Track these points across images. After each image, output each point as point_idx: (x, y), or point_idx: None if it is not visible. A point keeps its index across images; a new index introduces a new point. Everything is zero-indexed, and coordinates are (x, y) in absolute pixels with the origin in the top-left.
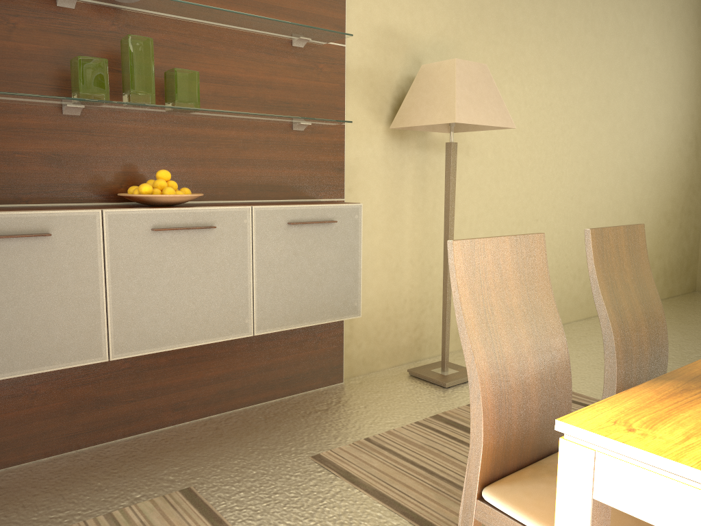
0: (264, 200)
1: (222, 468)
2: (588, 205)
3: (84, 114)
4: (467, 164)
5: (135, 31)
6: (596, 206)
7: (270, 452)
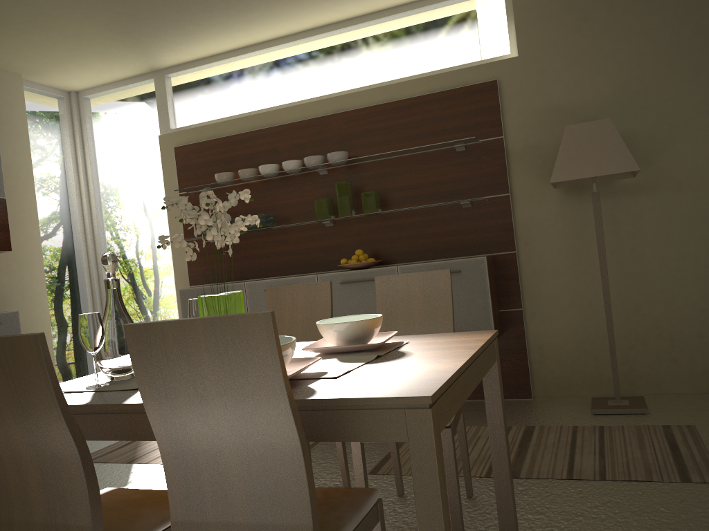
0: (445, 258)
1: None
2: None
3: (336, 224)
4: (679, 201)
5: (356, 175)
6: None
7: None
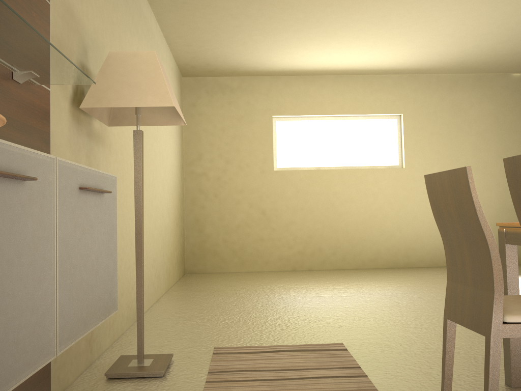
0: None
1: None
2: (154, 207)
3: None
4: (110, 160)
5: None
6: (157, 208)
7: None
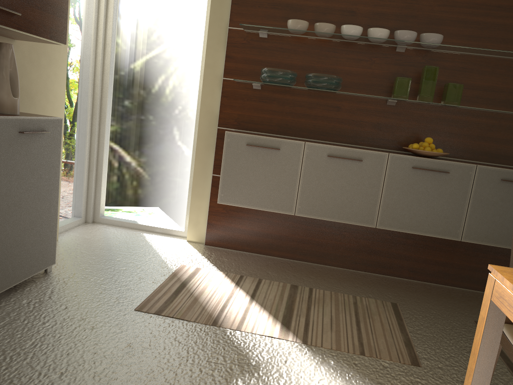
0: (497, 164)
1: (419, 304)
2: None
3: (397, 105)
4: None
5: (434, 62)
6: None
7: (450, 309)
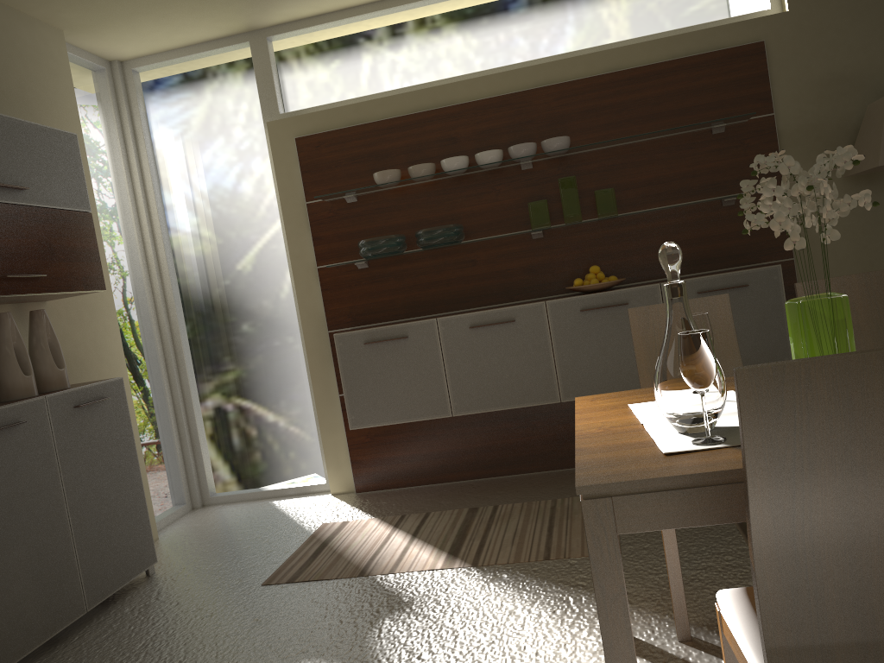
0: (700, 272)
1: None
2: None
3: (546, 235)
4: None
5: (574, 169)
6: None
7: None
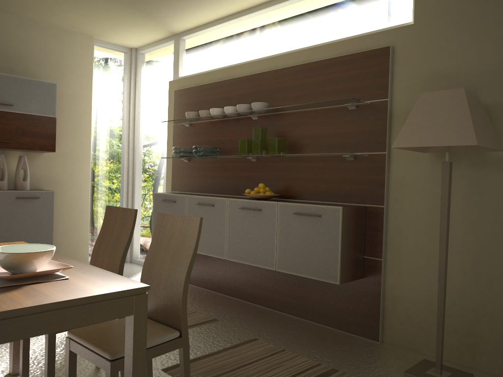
0: (328, 202)
1: (237, 323)
2: None
3: (258, 160)
4: None
5: (276, 122)
6: None
7: (257, 330)
